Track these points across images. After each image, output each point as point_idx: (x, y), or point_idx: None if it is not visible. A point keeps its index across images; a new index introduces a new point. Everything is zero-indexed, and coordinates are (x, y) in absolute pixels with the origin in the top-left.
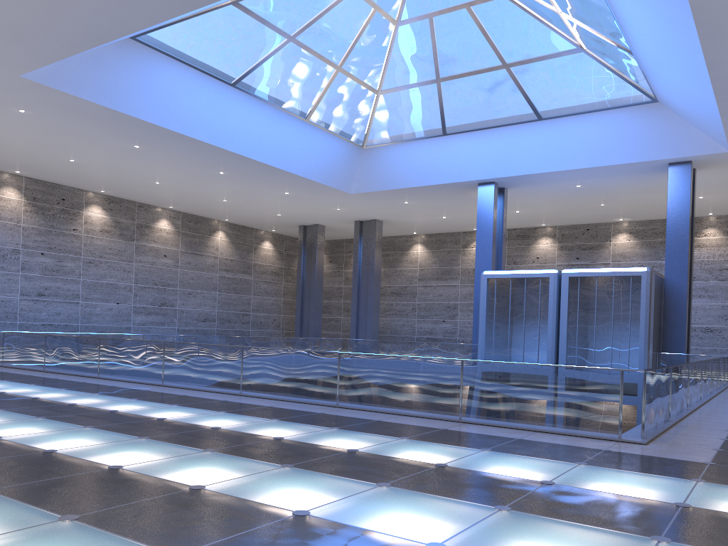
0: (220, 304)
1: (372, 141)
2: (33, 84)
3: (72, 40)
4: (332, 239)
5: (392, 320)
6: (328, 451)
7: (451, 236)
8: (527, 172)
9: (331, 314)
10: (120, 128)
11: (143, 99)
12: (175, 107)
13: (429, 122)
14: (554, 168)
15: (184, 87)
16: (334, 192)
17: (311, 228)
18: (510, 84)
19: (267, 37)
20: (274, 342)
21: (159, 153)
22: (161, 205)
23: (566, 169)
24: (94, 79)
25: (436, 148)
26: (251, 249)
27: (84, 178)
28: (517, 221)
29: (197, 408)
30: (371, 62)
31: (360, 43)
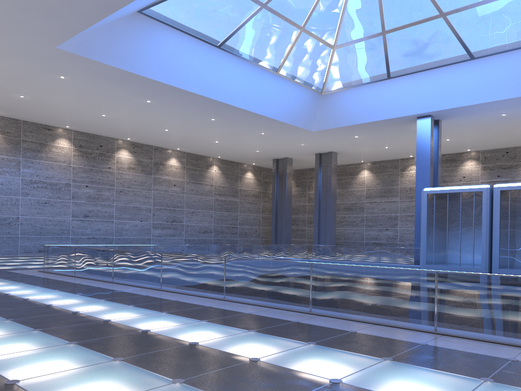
0: (215, 220)
1: (329, 88)
2: (67, 53)
3: (89, 12)
4: (298, 169)
5: (345, 229)
6: (309, 383)
7: (391, 162)
8: (460, 105)
9: (298, 225)
10: (135, 86)
11: (150, 62)
12: (174, 67)
13: (375, 69)
14: (484, 99)
15: (181, 51)
16: (299, 130)
17: (281, 161)
18: (446, 31)
19: (244, 5)
20: (255, 248)
21: (165, 106)
22: (170, 147)
23: (495, 100)
24: (112, 48)
25: (382, 90)
26: (237, 178)
27: (114, 129)
28: (446, 148)
29: (182, 316)
30: (328, 22)
31: (319, 7)
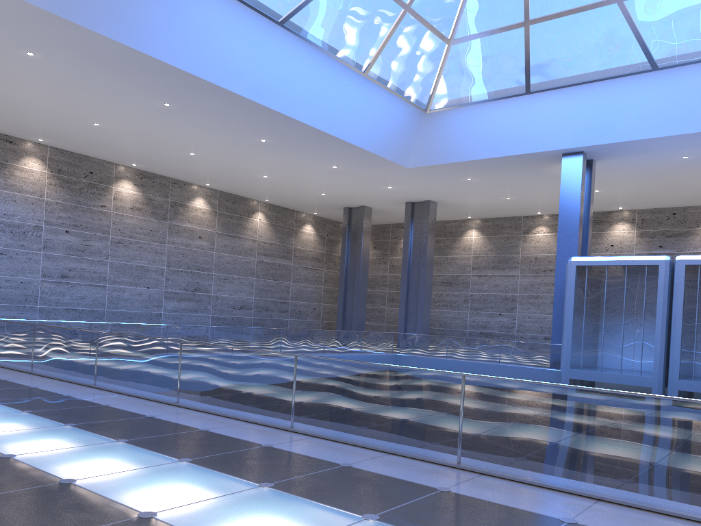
0: (258, 291)
1: (437, 103)
2: (36, 11)
3: None
4: (377, 224)
5: (442, 312)
6: None
7: (510, 221)
8: (629, 138)
9: (374, 304)
10: (146, 78)
11: (172, 38)
12: (210, 50)
13: (509, 78)
14: (664, 132)
15: (222, 24)
16: (389, 165)
17: (356, 210)
18: (620, 24)
19: None
20: (319, 335)
21: (193, 114)
22: (196, 182)
23: (680, 133)
24: (111, 8)
25: (516, 110)
26: (291, 232)
27: (112, 147)
28: None
29: (221, 472)
30: (445, 1)
31: None
